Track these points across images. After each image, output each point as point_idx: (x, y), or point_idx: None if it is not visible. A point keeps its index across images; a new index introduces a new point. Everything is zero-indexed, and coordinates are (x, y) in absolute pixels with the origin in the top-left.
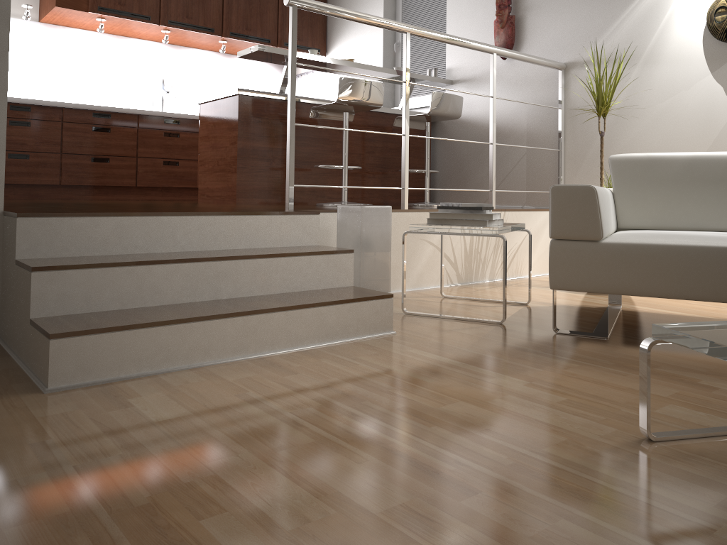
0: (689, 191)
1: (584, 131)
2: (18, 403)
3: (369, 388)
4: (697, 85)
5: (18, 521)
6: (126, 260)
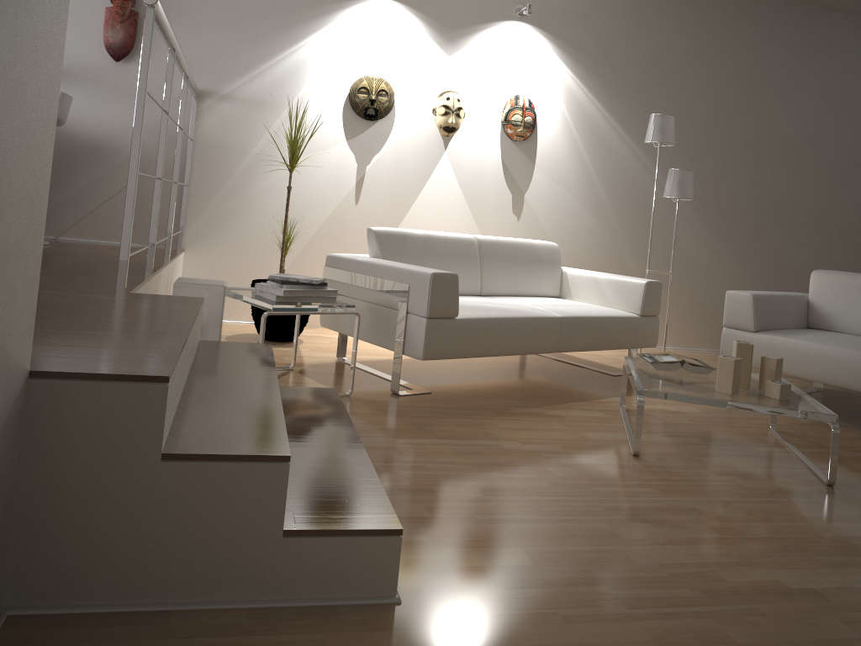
0: (427, 264)
1: (216, 169)
2: (428, 620)
3: (497, 480)
4: (334, 148)
5: (726, 638)
6: (270, 415)
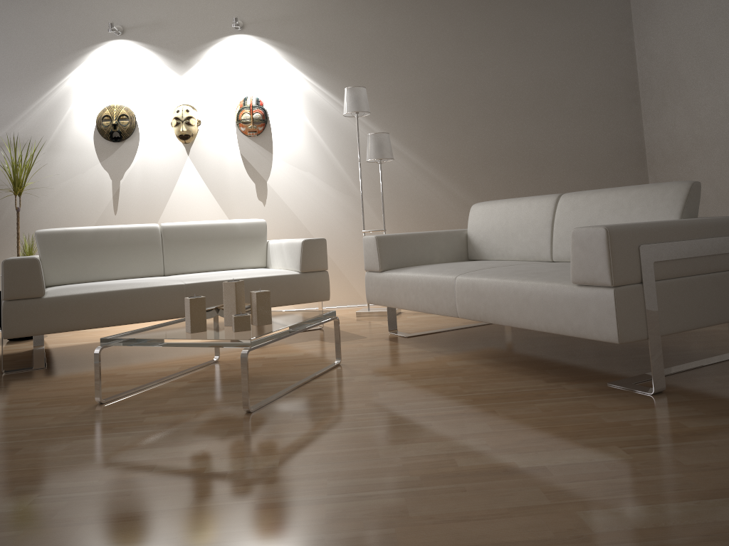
0: (95, 254)
1: None
2: None
3: None
4: (90, 170)
5: None
6: None
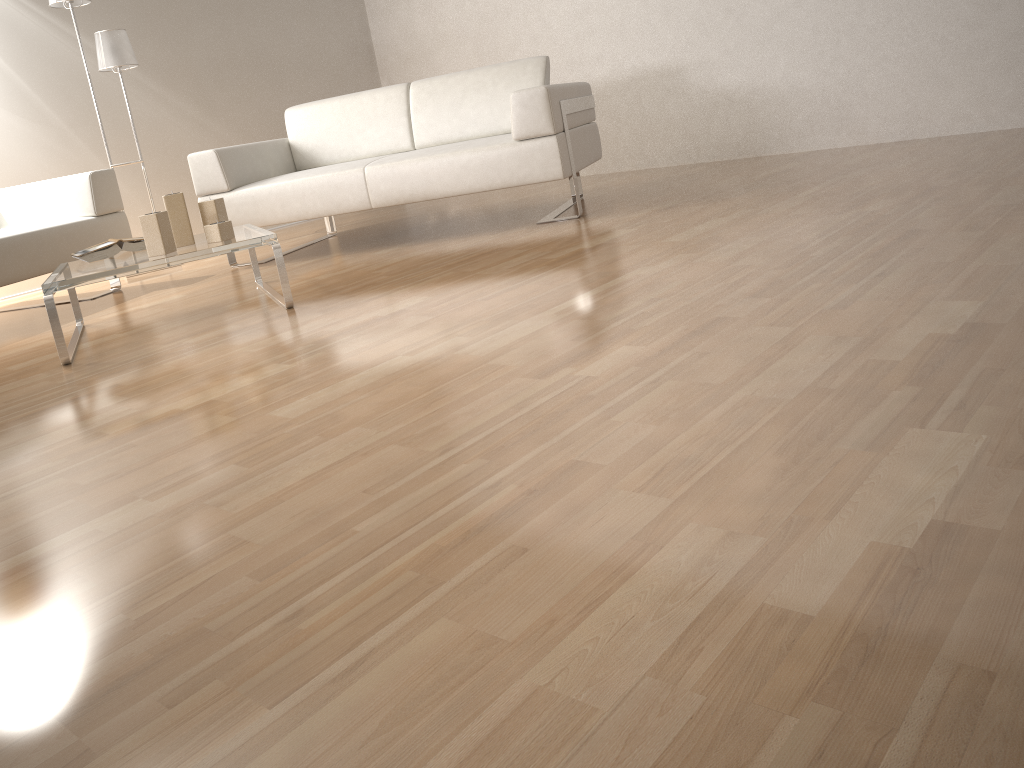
0: None
1: None
2: None
3: None
4: None
5: (70, 486)
6: None
